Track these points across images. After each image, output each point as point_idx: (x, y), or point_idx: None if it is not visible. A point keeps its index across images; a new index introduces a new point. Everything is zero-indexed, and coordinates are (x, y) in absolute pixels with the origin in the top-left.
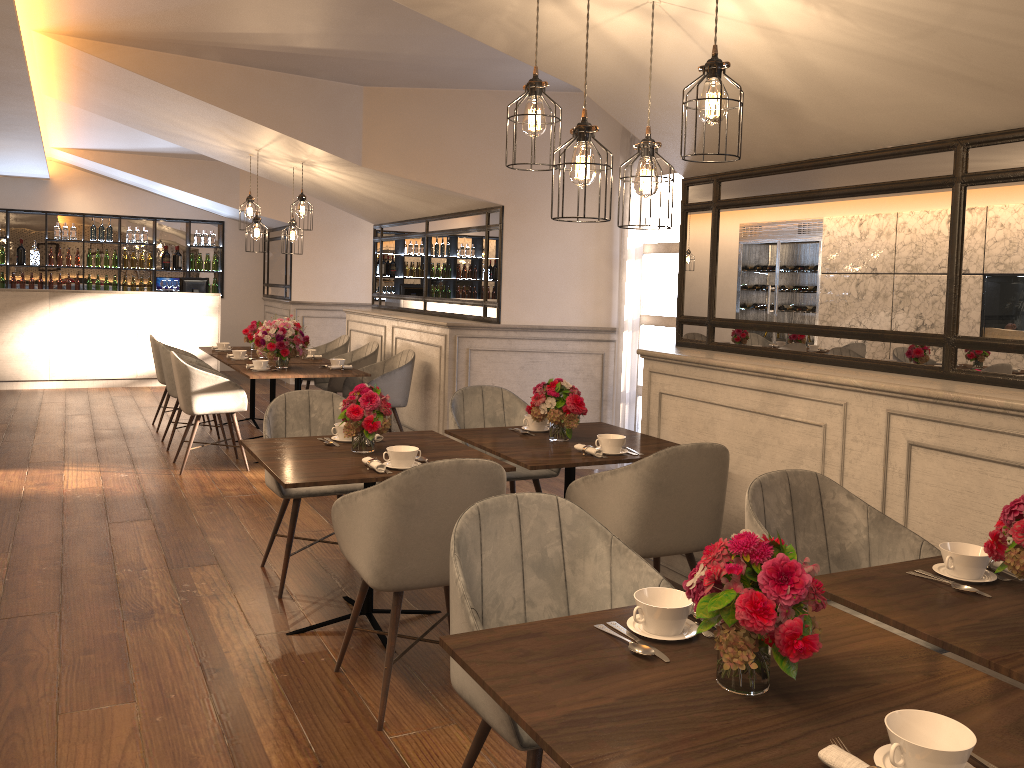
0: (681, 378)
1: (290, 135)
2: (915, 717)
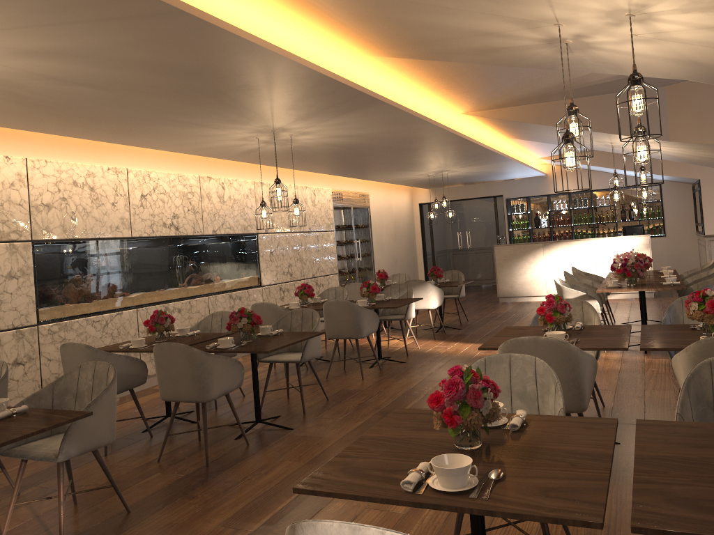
0: None
1: (612, 133)
2: (465, 459)
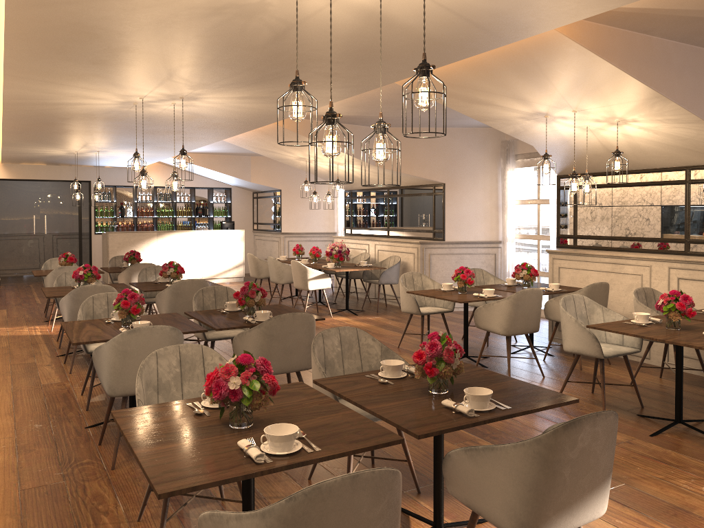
0: (570, 260)
1: (346, 153)
2: None
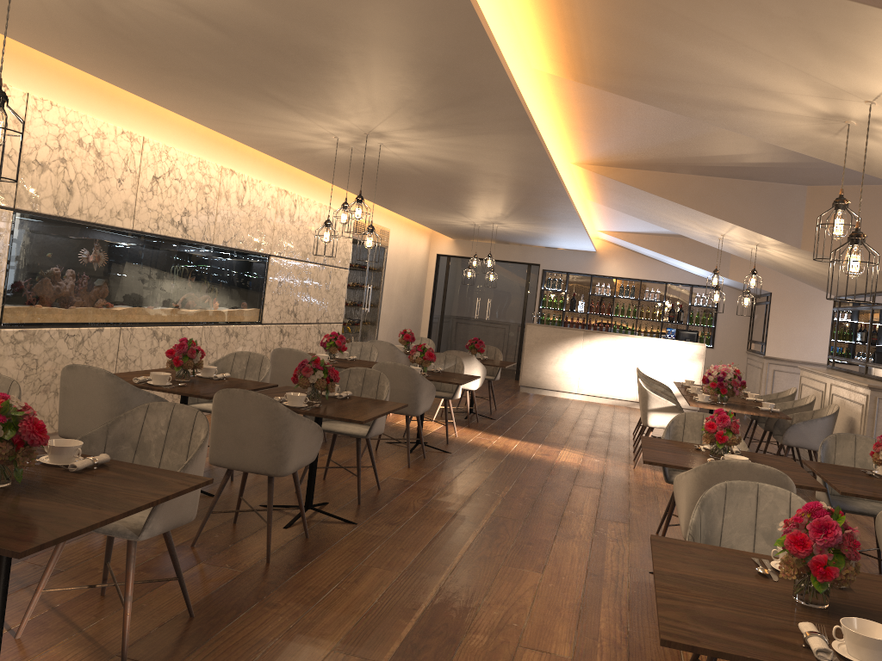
0: None
1: (740, 225)
2: (876, 627)
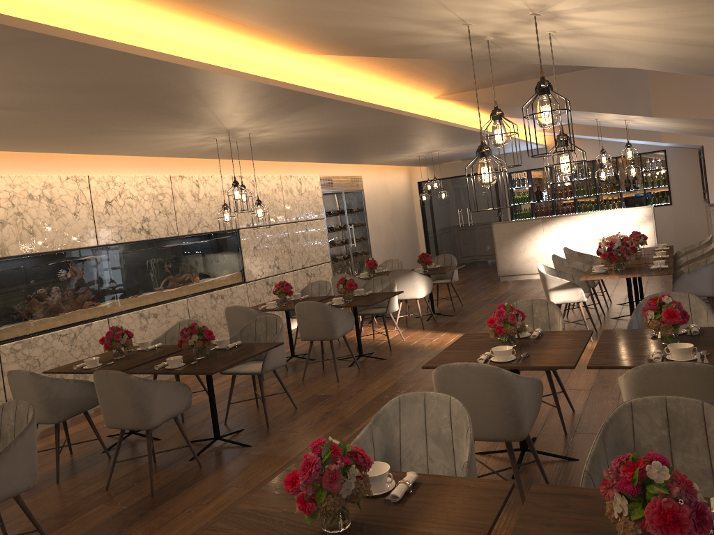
0: None
1: (591, 111)
2: None
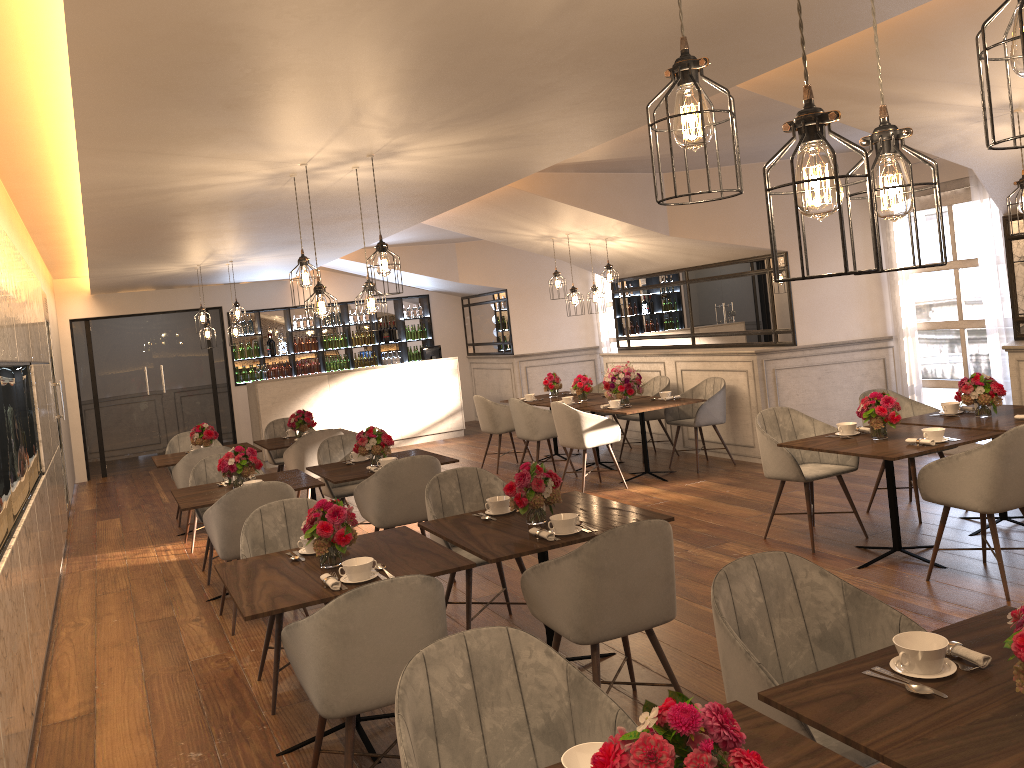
0: None
1: (622, 220)
2: None
